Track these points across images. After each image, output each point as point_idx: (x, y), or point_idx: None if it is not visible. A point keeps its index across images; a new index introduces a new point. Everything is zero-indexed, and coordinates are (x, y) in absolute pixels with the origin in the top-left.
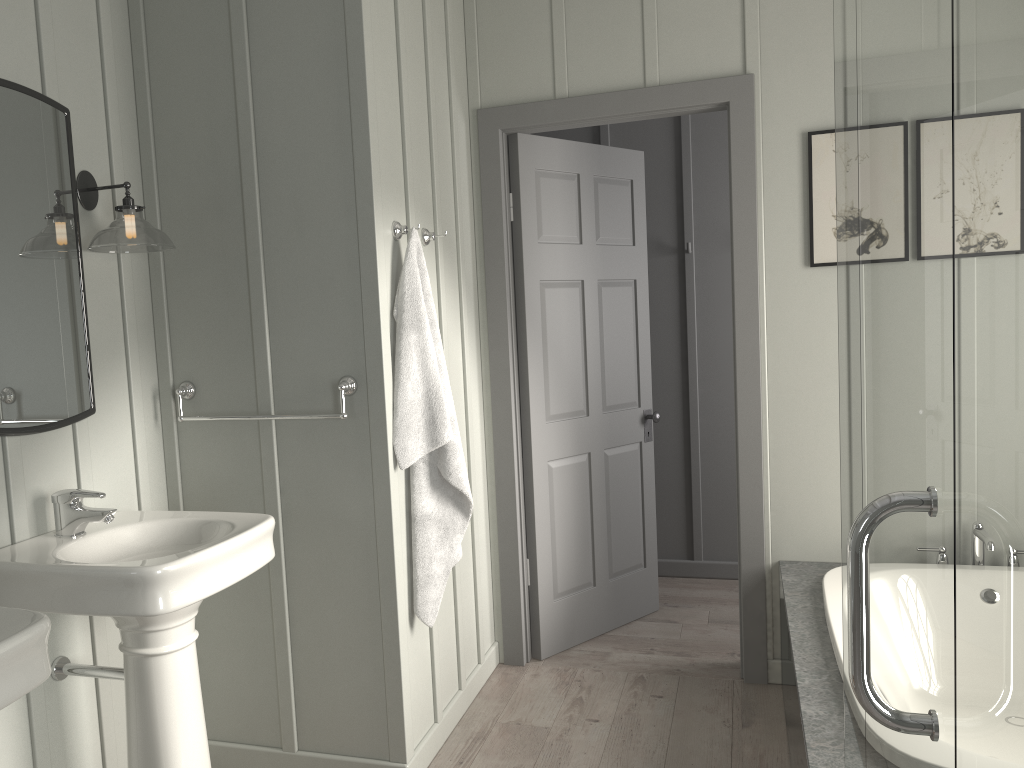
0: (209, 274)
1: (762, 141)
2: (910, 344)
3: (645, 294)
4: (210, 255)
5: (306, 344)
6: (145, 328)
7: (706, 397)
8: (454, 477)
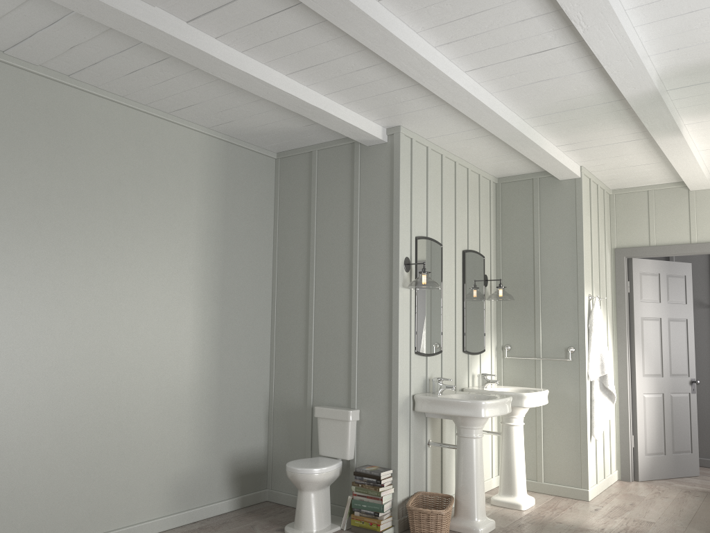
0: (519, 308)
1: None
2: None
3: (692, 325)
4: (520, 302)
5: (555, 334)
6: (494, 325)
7: None
8: (609, 386)
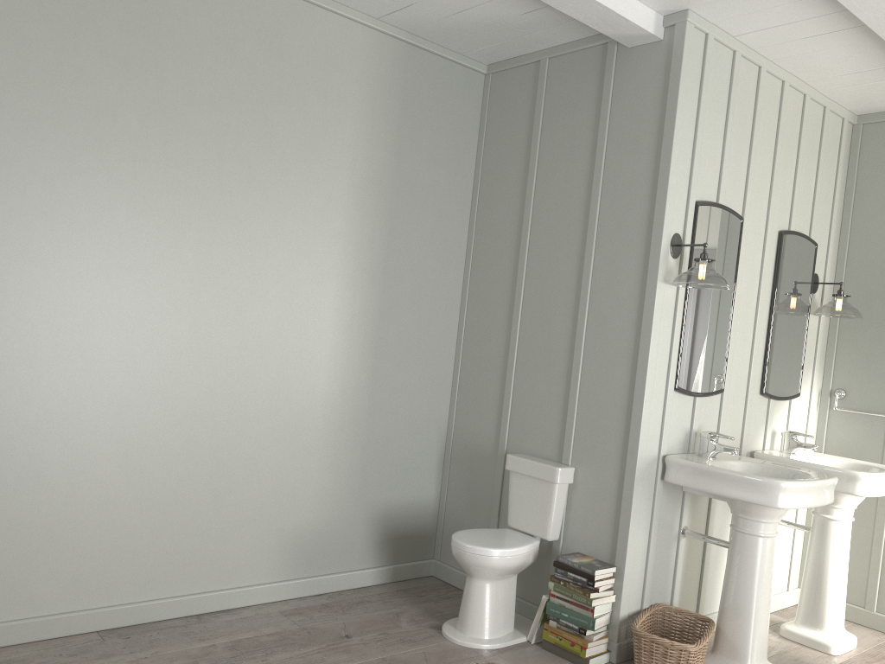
0: (869, 333)
1: None
2: None
3: None
4: (871, 322)
5: None
6: (821, 356)
7: None
8: None
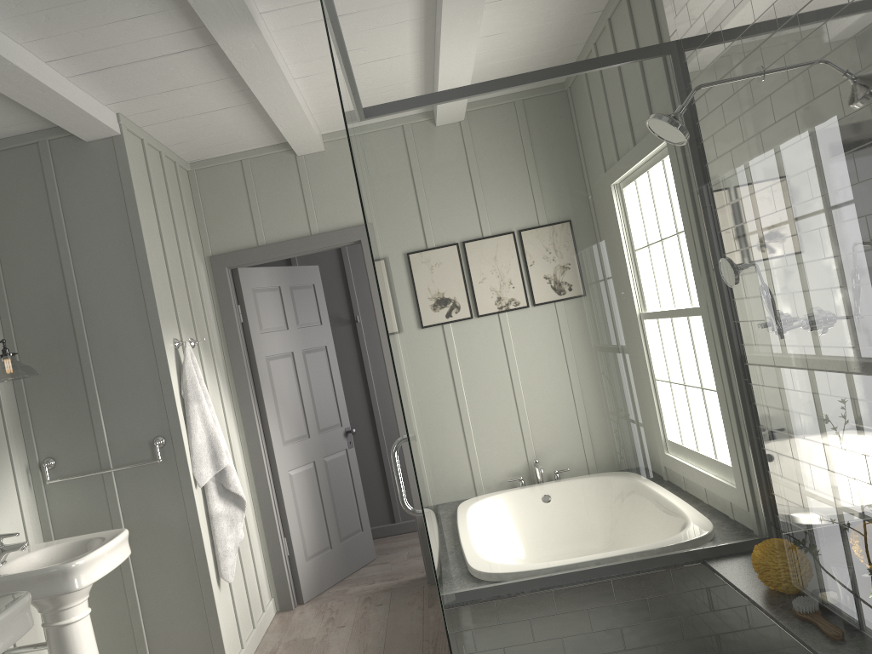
0: (57, 387)
1: None
2: None
3: (334, 354)
4: (57, 375)
5: (129, 420)
6: (17, 427)
7: (385, 413)
8: (233, 486)
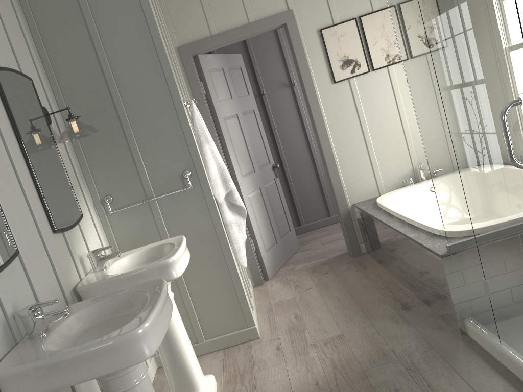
0: (105, 143)
1: (303, 36)
2: (489, 64)
3: (258, 115)
4: (104, 134)
5: (162, 161)
6: (81, 176)
7: (287, 155)
8: (238, 201)
